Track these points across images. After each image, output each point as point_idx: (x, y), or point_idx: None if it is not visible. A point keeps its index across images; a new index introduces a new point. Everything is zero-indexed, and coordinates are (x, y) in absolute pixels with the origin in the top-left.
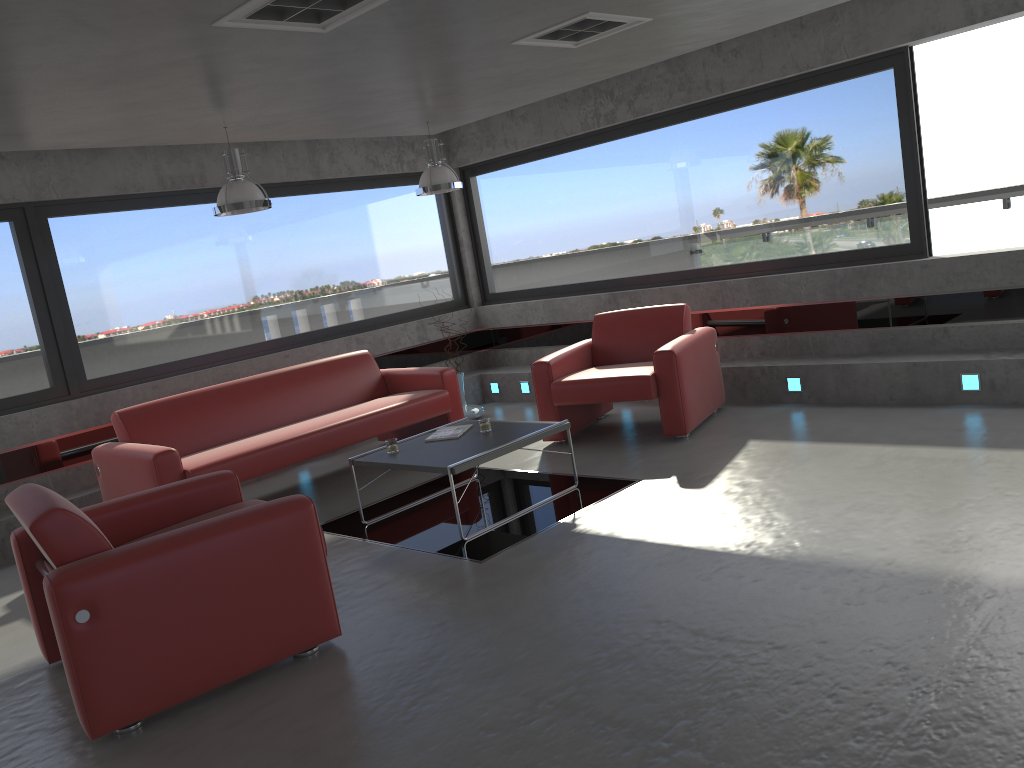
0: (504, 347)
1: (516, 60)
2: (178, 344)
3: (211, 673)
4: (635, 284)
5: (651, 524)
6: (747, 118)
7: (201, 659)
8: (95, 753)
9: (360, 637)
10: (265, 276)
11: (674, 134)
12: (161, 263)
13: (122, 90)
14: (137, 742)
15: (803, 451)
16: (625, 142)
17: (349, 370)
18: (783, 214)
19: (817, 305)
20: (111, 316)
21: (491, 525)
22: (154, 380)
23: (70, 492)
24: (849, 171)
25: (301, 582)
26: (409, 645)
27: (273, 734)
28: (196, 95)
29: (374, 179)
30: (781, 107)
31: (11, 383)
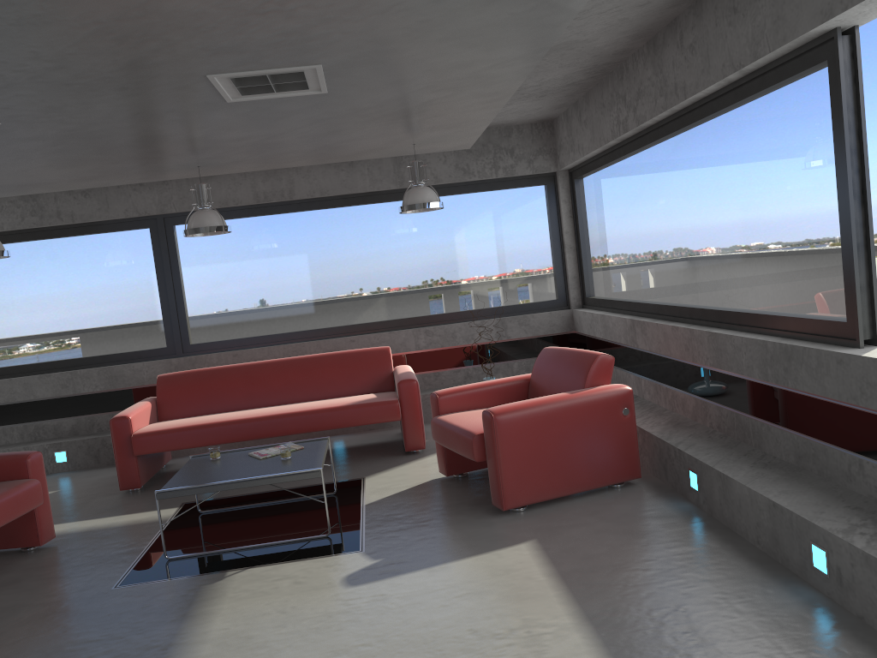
0: None
1: (300, 107)
2: (266, 323)
3: None
4: (655, 312)
5: (230, 609)
6: (722, 128)
7: None
8: None
9: None
10: (348, 271)
11: (677, 144)
12: (258, 259)
13: (5, 162)
14: None
15: (512, 580)
16: (650, 151)
17: (359, 364)
18: (750, 254)
19: (754, 383)
20: (215, 298)
21: (205, 552)
22: (239, 349)
23: None
24: (799, 206)
25: None
26: None
27: None
28: (78, 158)
29: (468, 185)
30: (746, 115)
31: (141, 341)
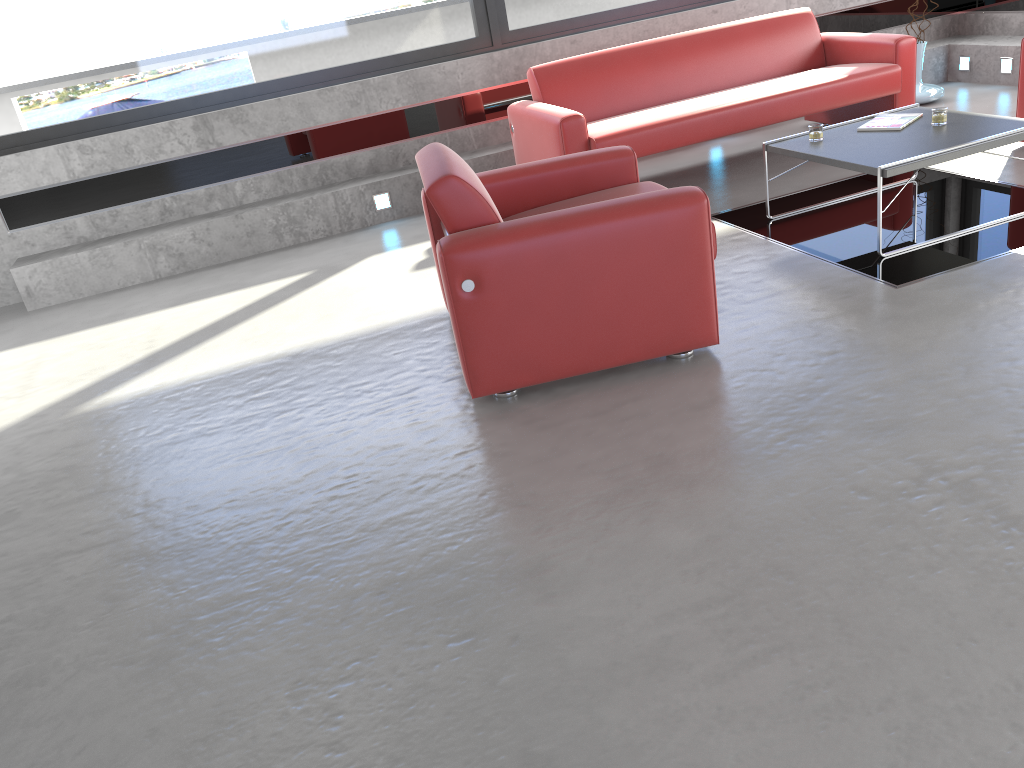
0: (989, 10)
1: None
2: None
3: (582, 359)
4: None
5: None
6: None
7: (574, 344)
8: (474, 410)
9: (738, 350)
10: None
11: None
12: None
13: None
14: (510, 409)
15: None
16: None
17: (783, 33)
18: None
19: None
20: None
21: (919, 243)
22: (573, 34)
23: (488, 147)
24: None
25: (682, 283)
26: (790, 370)
27: (631, 434)
28: None
29: None
30: None
31: (441, 31)
